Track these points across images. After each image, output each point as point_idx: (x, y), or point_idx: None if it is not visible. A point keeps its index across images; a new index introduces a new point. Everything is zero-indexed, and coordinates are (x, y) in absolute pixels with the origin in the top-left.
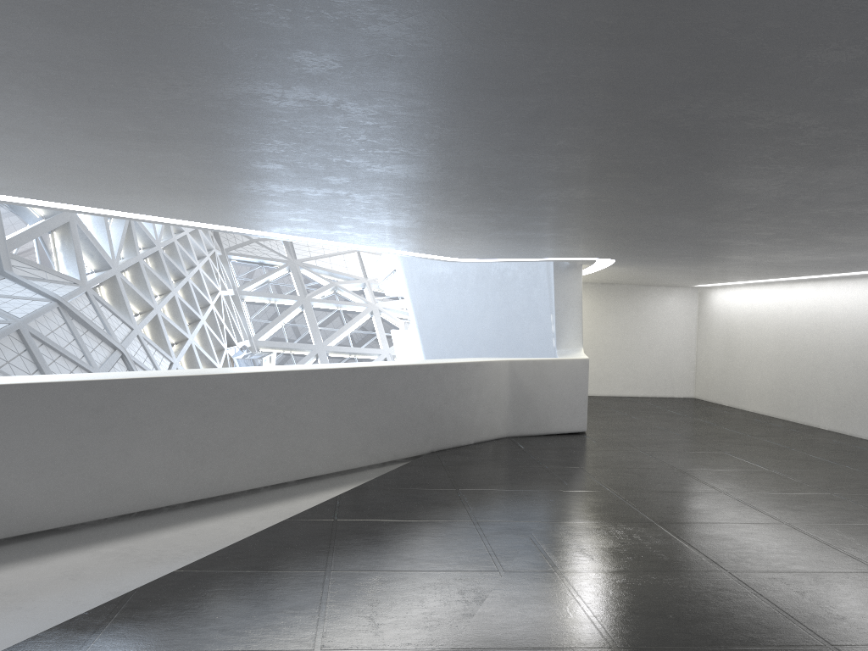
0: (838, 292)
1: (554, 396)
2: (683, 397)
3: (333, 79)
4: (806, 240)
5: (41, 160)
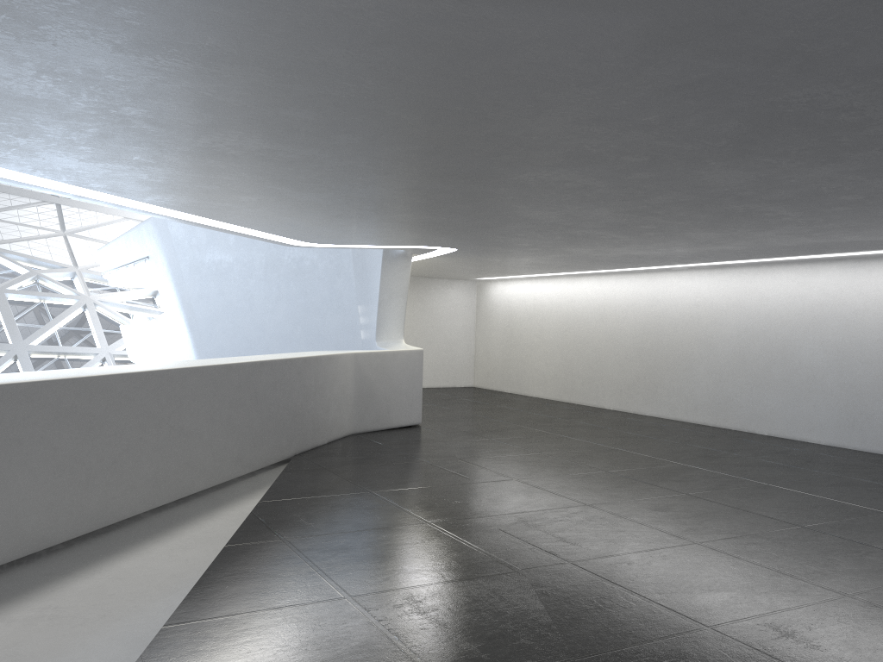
0: (621, 285)
1: (394, 389)
2: (464, 386)
3: (580, 11)
4: (669, 235)
5: None
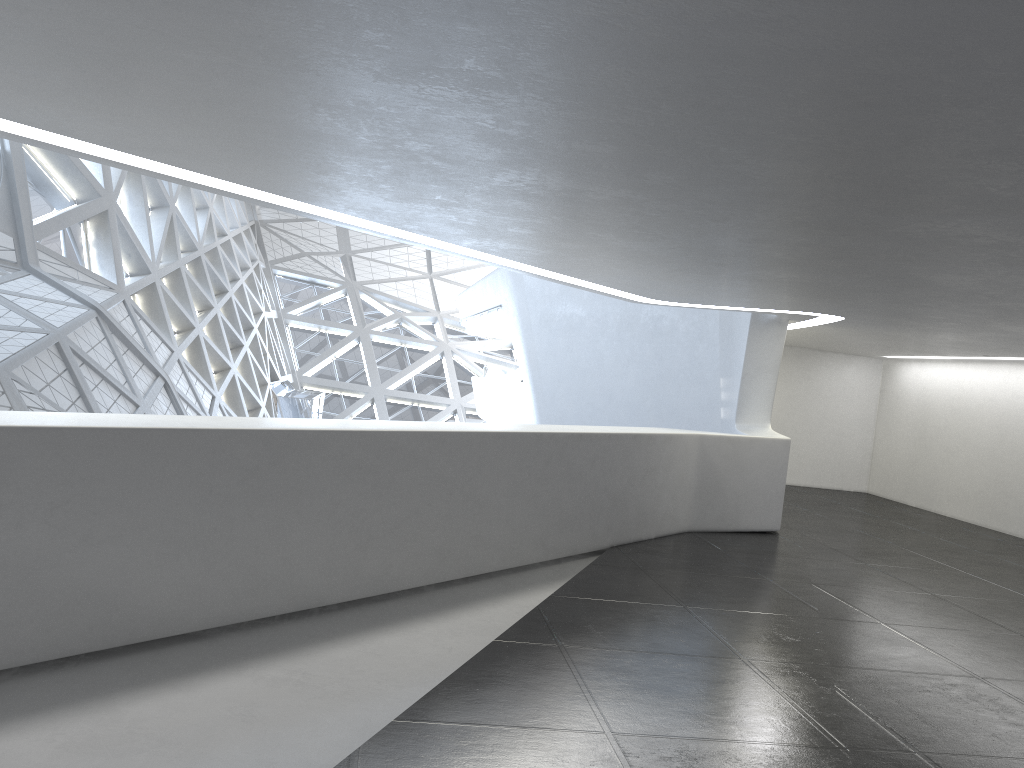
0: None
1: (748, 483)
2: (854, 490)
3: None
4: None
5: (265, 108)
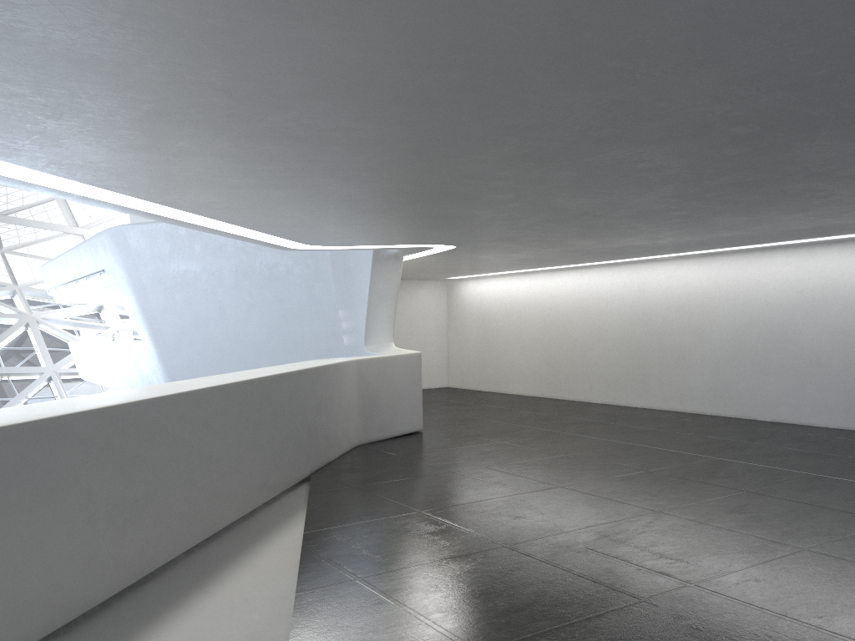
0: (604, 278)
1: (396, 395)
2: (439, 387)
3: None
4: (693, 221)
5: (45, 20)
